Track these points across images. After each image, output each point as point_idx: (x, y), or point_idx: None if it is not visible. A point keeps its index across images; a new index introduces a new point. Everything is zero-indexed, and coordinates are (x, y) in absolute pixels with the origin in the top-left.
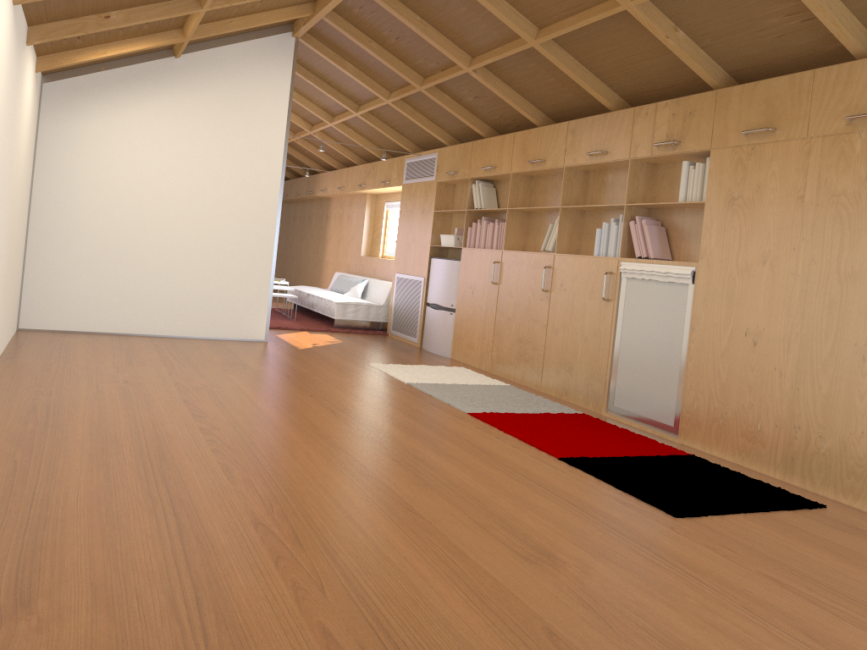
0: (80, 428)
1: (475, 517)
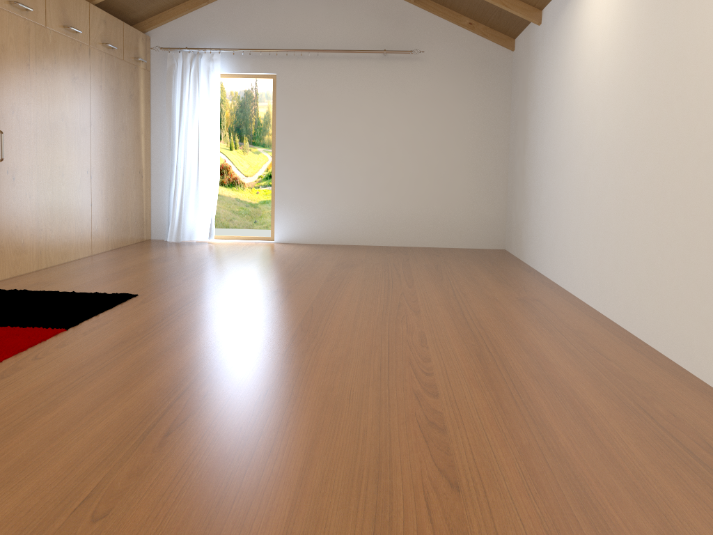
0: (593, 402)
1: (276, 304)
